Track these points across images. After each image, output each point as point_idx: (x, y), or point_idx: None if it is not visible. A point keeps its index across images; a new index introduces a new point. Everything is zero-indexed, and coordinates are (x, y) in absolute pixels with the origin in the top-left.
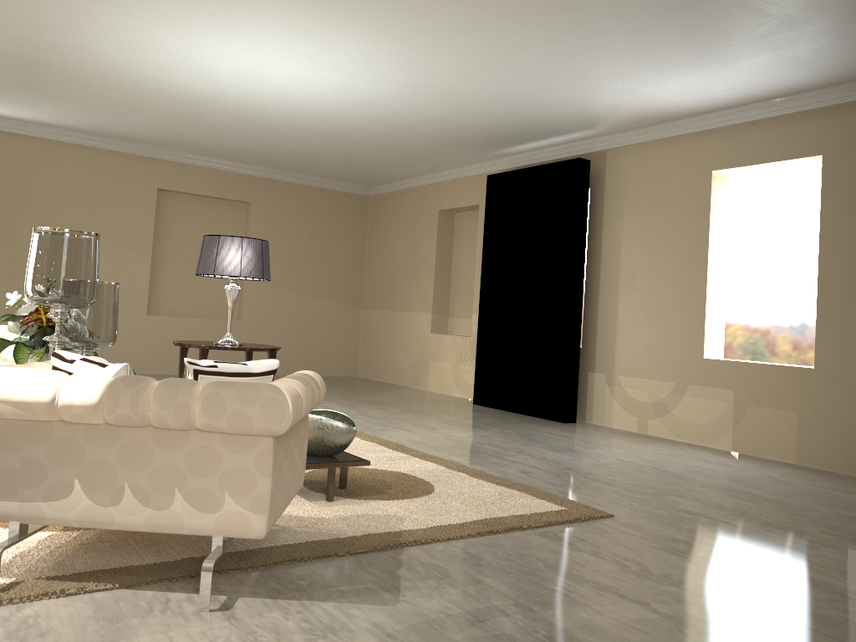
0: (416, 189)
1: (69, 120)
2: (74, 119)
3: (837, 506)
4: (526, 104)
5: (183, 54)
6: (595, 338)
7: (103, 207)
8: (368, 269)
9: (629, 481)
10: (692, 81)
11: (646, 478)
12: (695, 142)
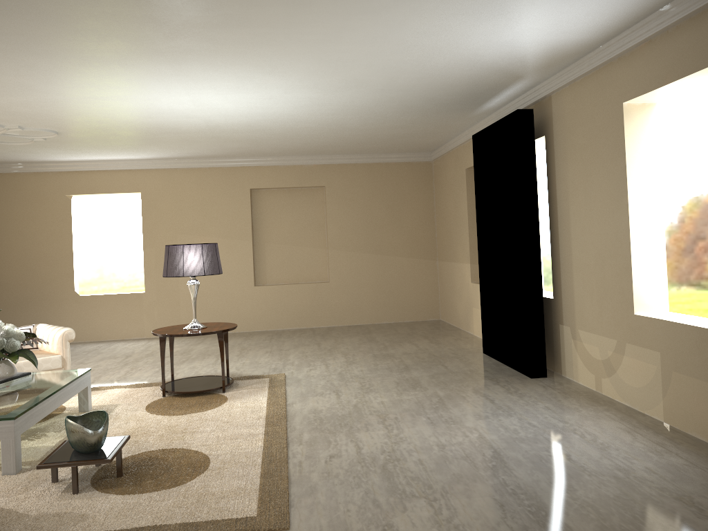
0: (453, 151)
1: (170, 154)
2: (172, 153)
3: (618, 530)
4: (425, 75)
5: (144, 107)
6: (560, 289)
7: (212, 210)
8: (437, 225)
9: (422, 472)
10: (536, 20)
11: (451, 469)
12: (608, 73)
